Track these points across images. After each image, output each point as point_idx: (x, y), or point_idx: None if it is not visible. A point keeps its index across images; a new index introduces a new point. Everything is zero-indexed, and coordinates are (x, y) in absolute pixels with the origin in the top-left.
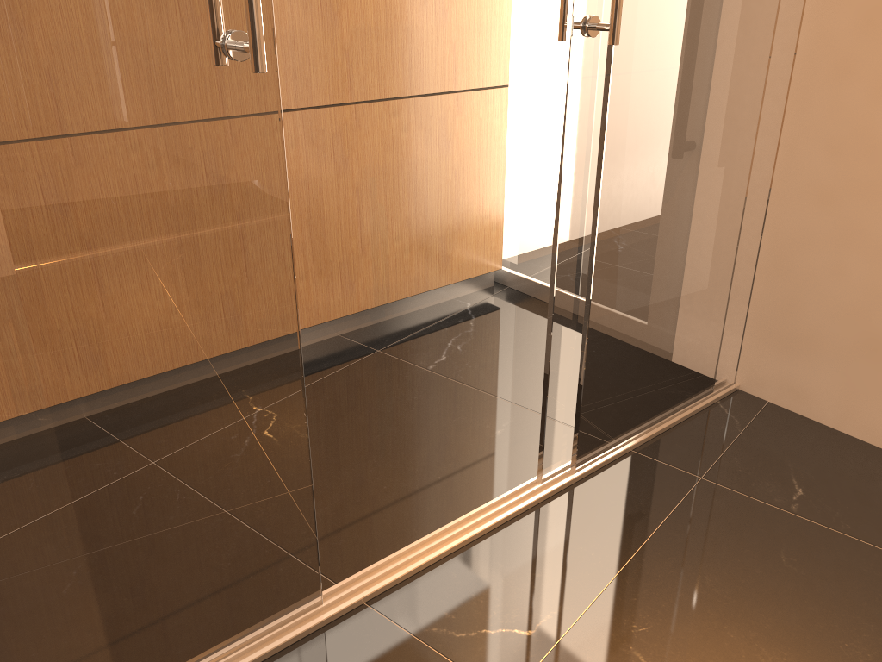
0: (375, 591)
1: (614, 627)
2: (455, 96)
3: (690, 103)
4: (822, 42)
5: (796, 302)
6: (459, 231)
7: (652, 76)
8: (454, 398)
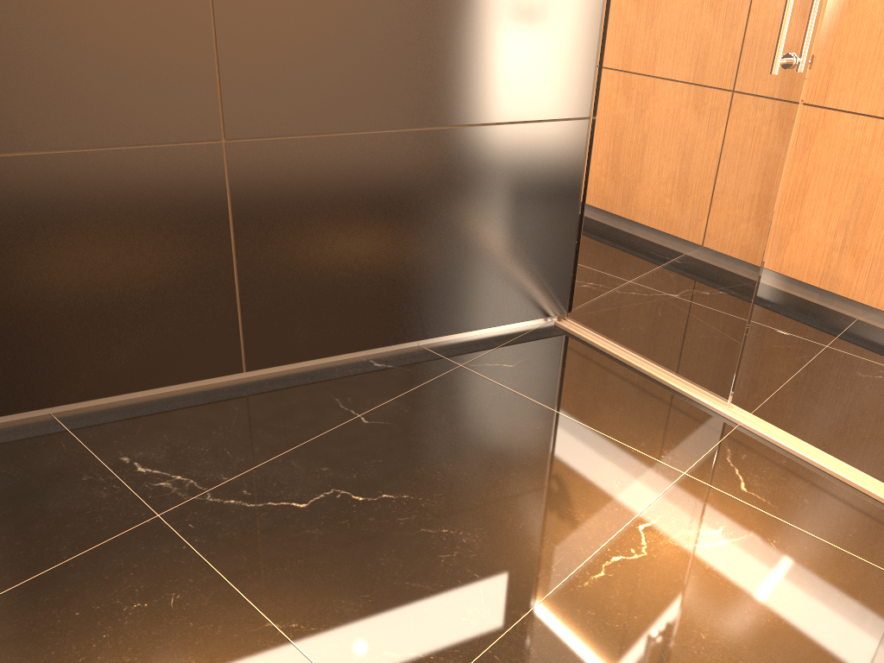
0: (747, 425)
1: (767, 530)
2: None
3: None
4: None
5: None
6: None
7: None
8: None
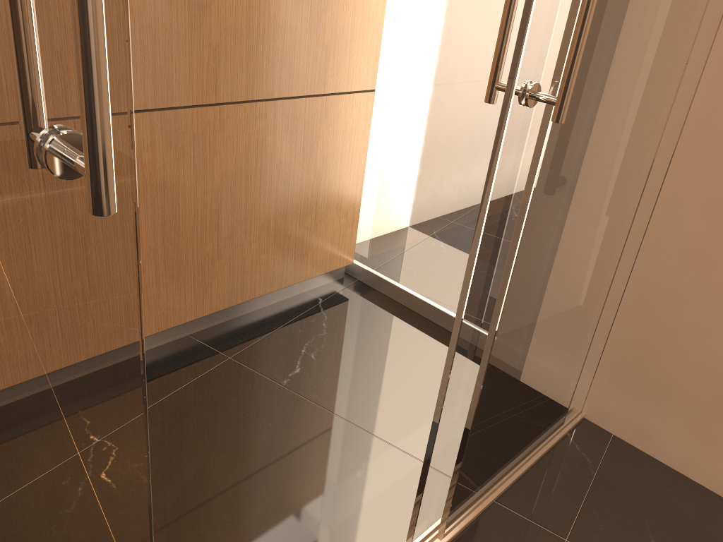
0: None
1: None
2: (323, 100)
3: (602, 170)
4: (718, 106)
5: (654, 349)
6: (316, 230)
7: (578, 147)
8: (310, 426)
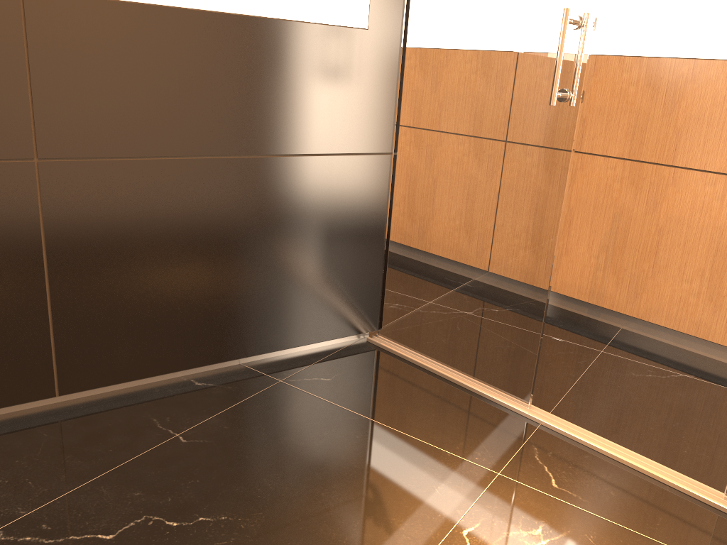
0: (548, 424)
1: (583, 525)
2: None
3: None
4: None
5: None
6: None
7: None
8: None
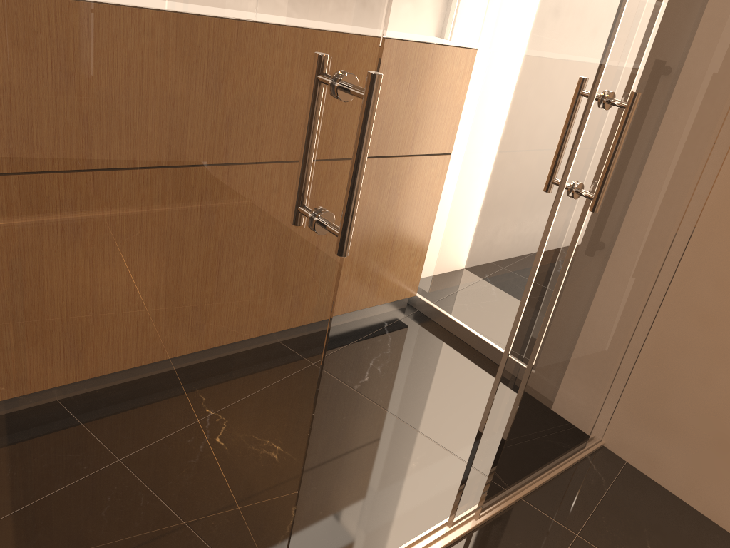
0: None
1: None
2: (409, 159)
3: (628, 244)
4: (729, 201)
5: (665, 392)
6: (390, 265)
7: (609, 227)
8: (376, 423)
